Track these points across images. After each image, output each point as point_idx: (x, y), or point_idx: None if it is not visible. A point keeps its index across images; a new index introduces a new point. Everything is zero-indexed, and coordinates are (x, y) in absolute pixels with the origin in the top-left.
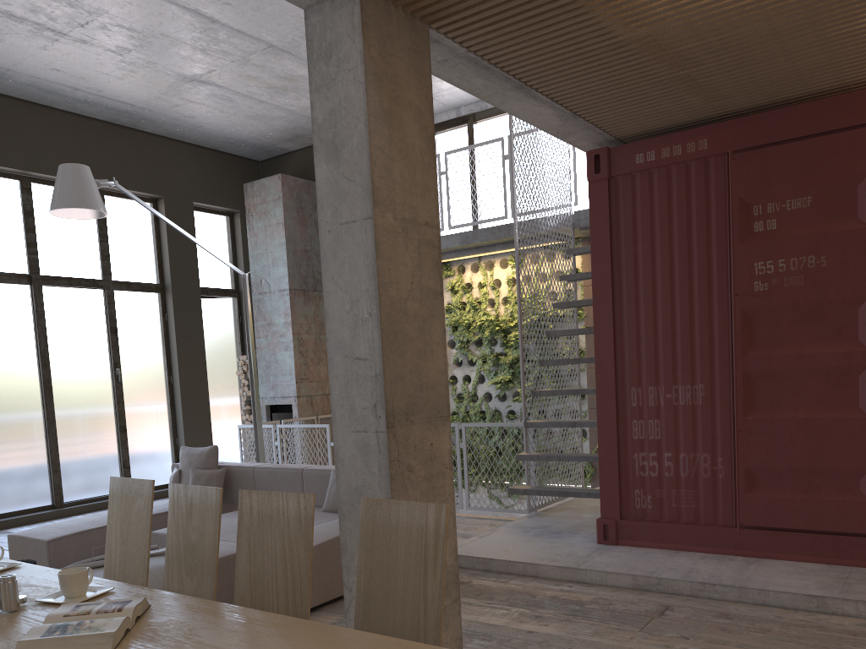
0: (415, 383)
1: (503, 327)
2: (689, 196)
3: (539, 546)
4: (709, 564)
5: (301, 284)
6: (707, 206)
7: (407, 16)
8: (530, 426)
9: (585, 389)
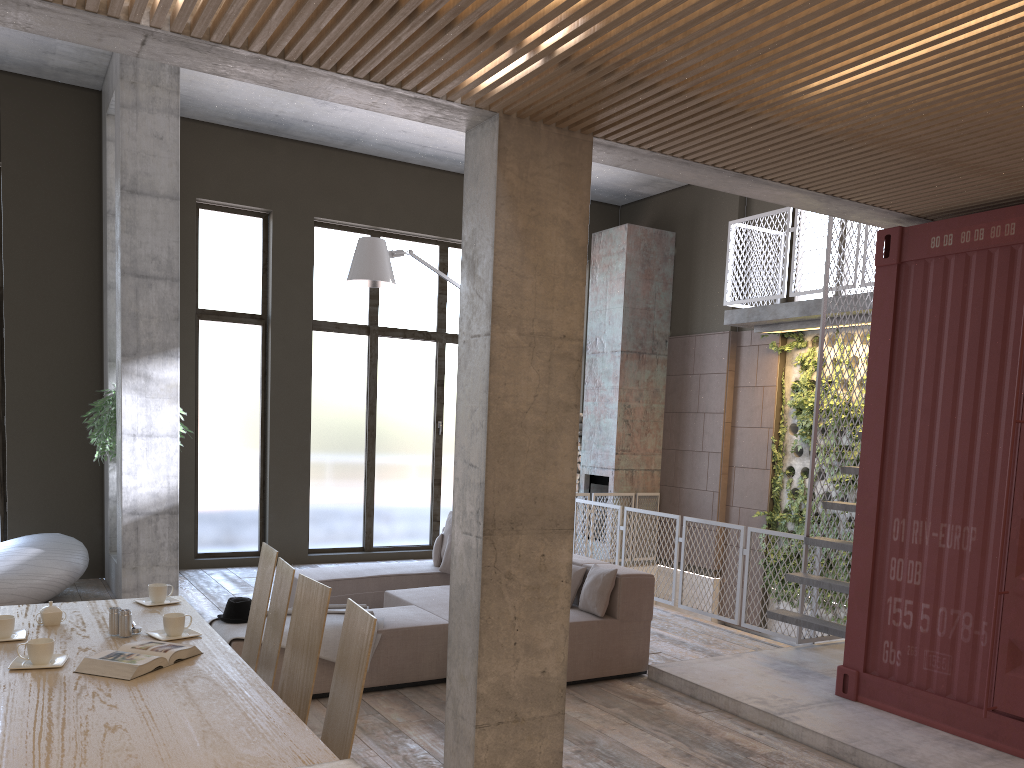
0: (527, 494)
1: (852, 415)
2: (988, 292)
3: (765, 682)
4: (937, 747)
5: (636, 346)
6: (1007, 306)
7: (562, 132)
8: (810, 543)
9: None
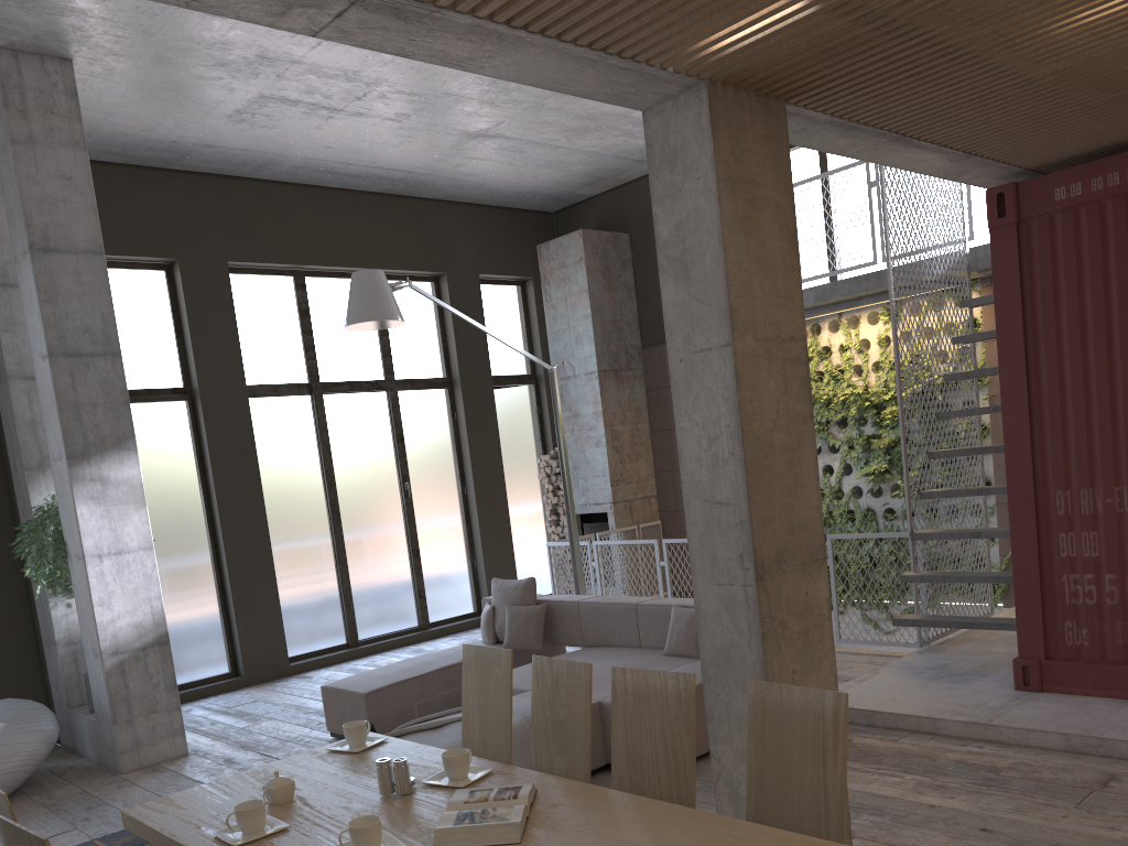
0: (785, 525)
1: (875, 401)
2: None
3: (936, 693)
4: None
5: (611, 363)
6: None
7: (760, 99)
8: (918, 538)
9: (992, 487)
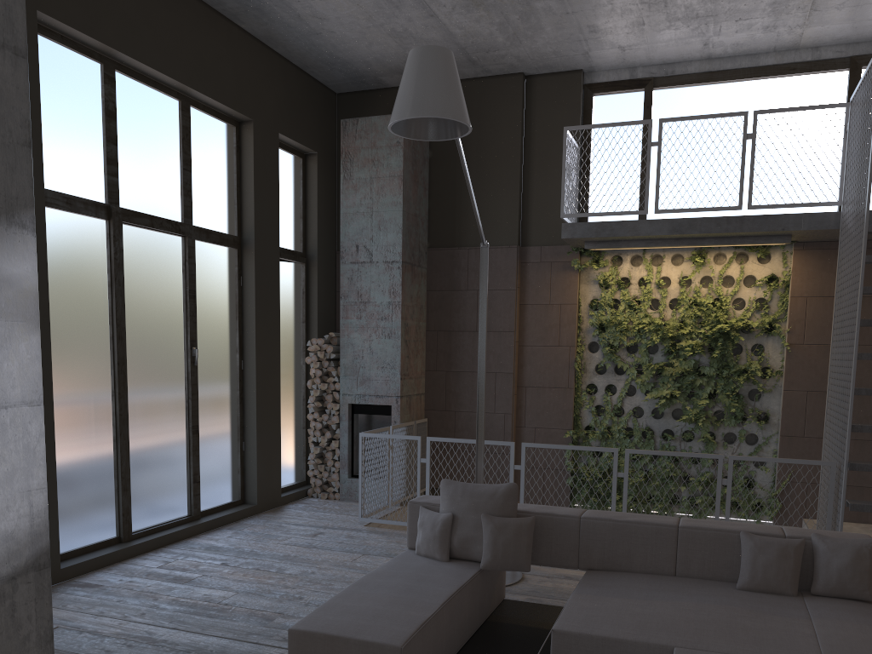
0: None
1: (674, 334)
2: None
3: None
4: None
5: (410, 256)
6: None
7: None
8: (858, 468)
9: None
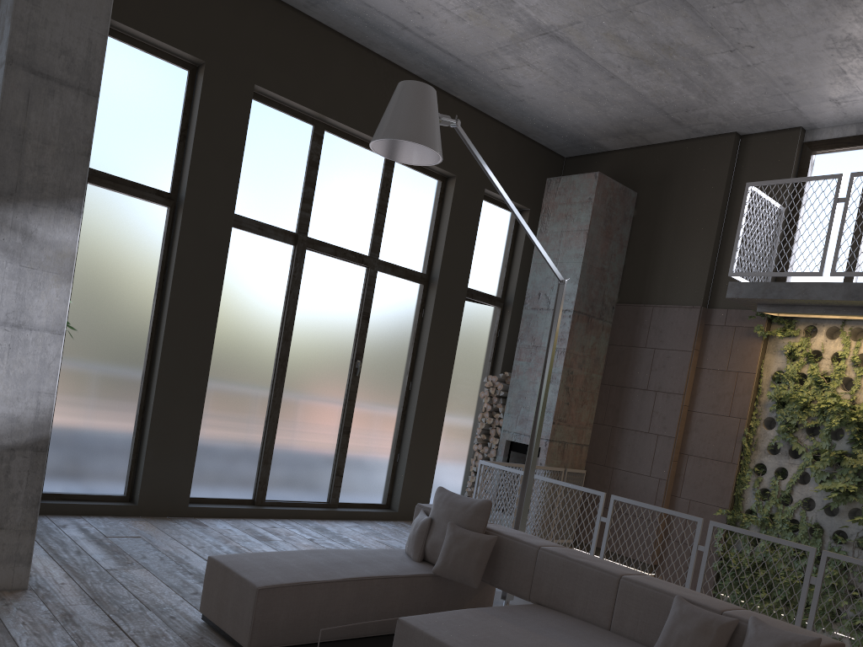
0: None
1: (861, 419)
2: None
3: None
4: None
5: (587, 307)
6: None
7: None
8: None
9: None
